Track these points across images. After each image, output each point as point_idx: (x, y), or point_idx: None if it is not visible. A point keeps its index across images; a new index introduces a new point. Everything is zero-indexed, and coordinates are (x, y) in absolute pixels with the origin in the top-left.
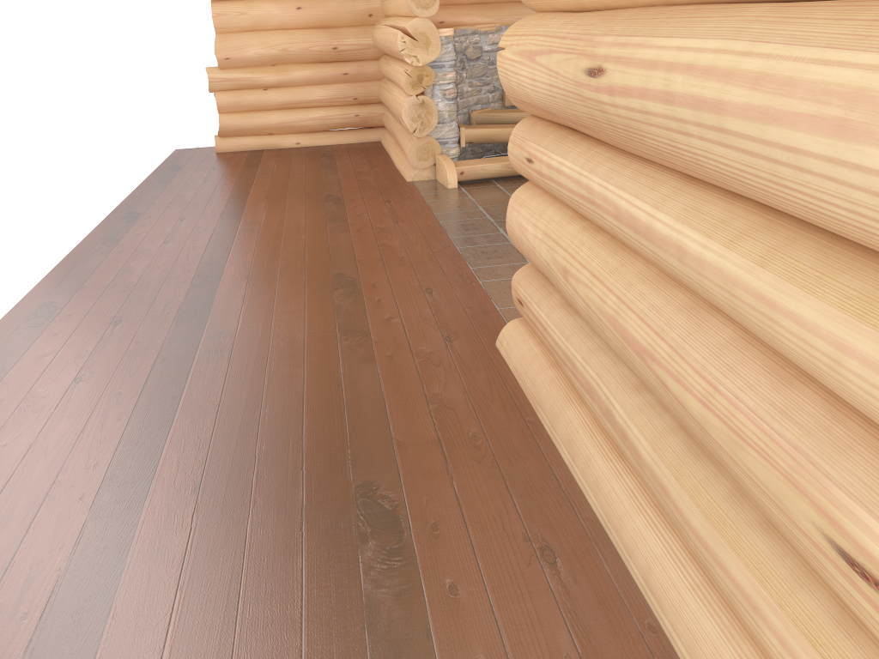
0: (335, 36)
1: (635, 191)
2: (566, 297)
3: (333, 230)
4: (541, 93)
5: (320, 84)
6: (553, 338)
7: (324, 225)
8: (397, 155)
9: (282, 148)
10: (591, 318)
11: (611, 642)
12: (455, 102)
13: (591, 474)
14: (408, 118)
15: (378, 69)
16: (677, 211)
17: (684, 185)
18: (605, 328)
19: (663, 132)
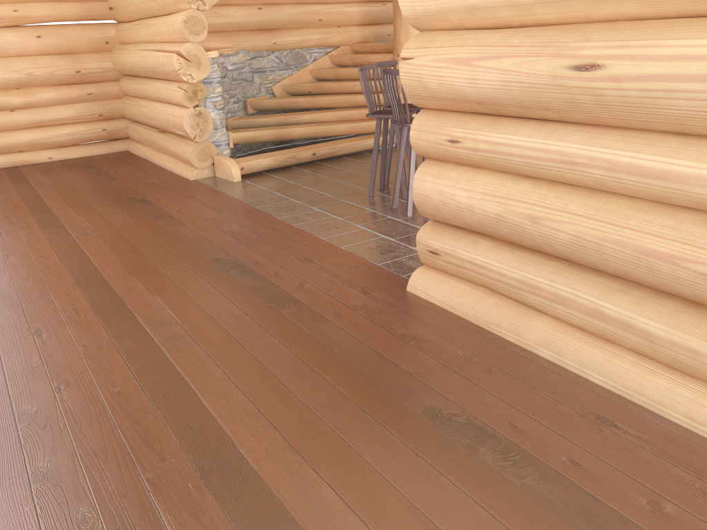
0: (77, 61)
1: (633, 149)
2: (527, 237)
3: (169, 225)
4: (486, 88)
5: (66, 104)
6: (497, 272)
7: (154, 222)
8: (165, 160)
9: (35, 163)
10: (583, 246)
11: (704, 463)
12: (223, 111)
13: (587, 360)
14: (188, 127)
15: (119, 88)
16: (697, 156)
17: (686, 140)
18: (608, 249)
19: (696, 103)
